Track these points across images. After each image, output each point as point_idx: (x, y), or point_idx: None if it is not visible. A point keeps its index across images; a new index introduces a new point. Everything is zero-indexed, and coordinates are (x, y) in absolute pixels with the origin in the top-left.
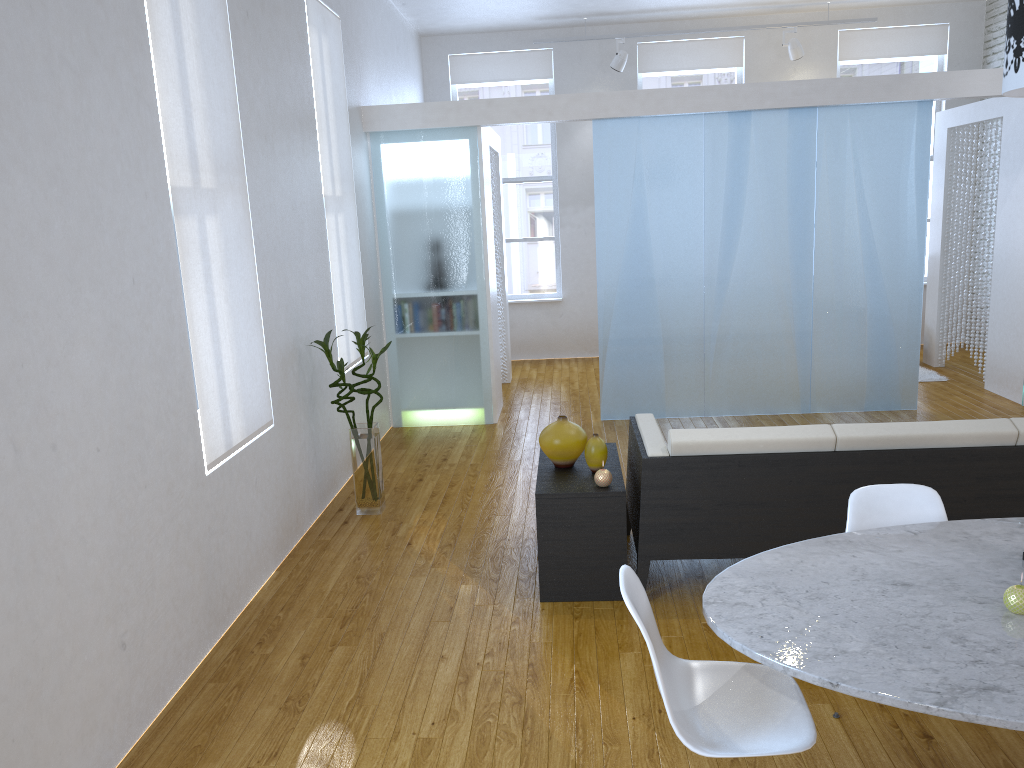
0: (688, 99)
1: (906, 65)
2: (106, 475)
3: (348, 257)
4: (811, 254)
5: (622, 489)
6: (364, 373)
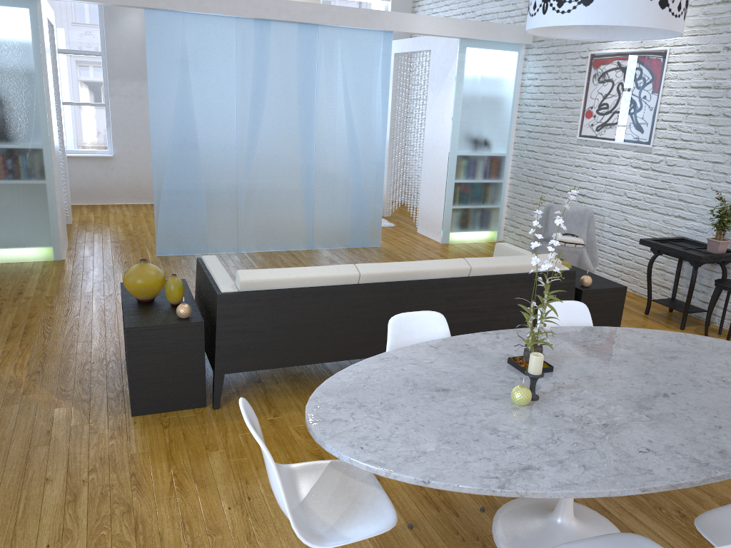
0: (224, 3)
1: (365, 5)
2: None
3: None
4: (313, 134)
5: (201, 319)
6: None
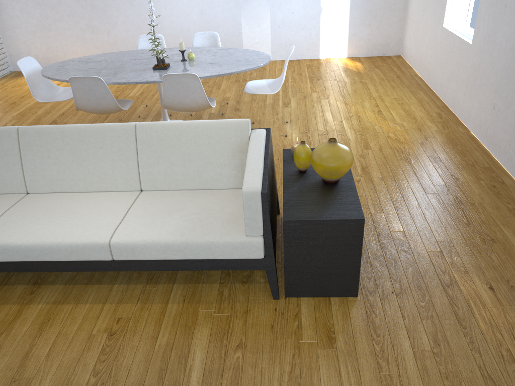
0: None
1: None
2: (514, 35)
3: None
4: None
5: (284, 150)
6: None
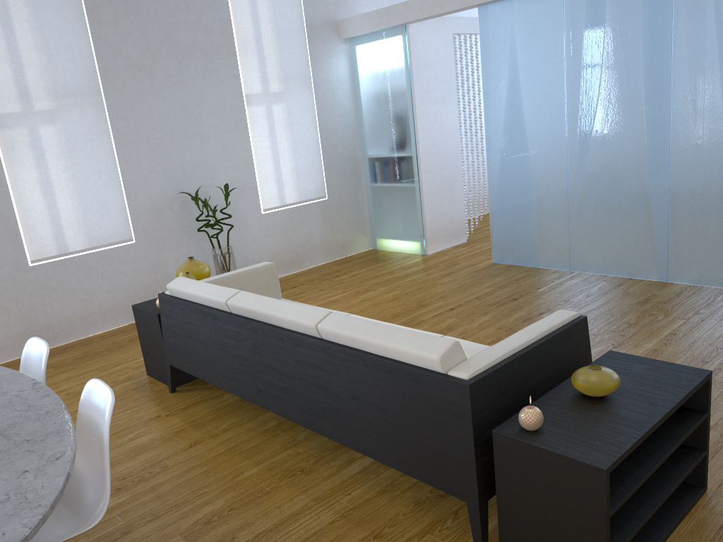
0: None
1: None
2: None
3: (291, 132)
4: (667, 118)
5: (160, 312)
6: (315, 211)
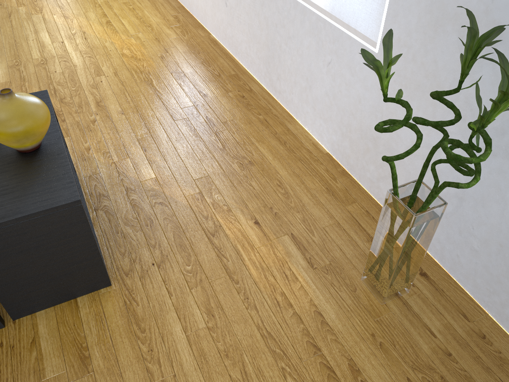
0: None
1: None
2: None
3: None
4: None
5: None
6: None
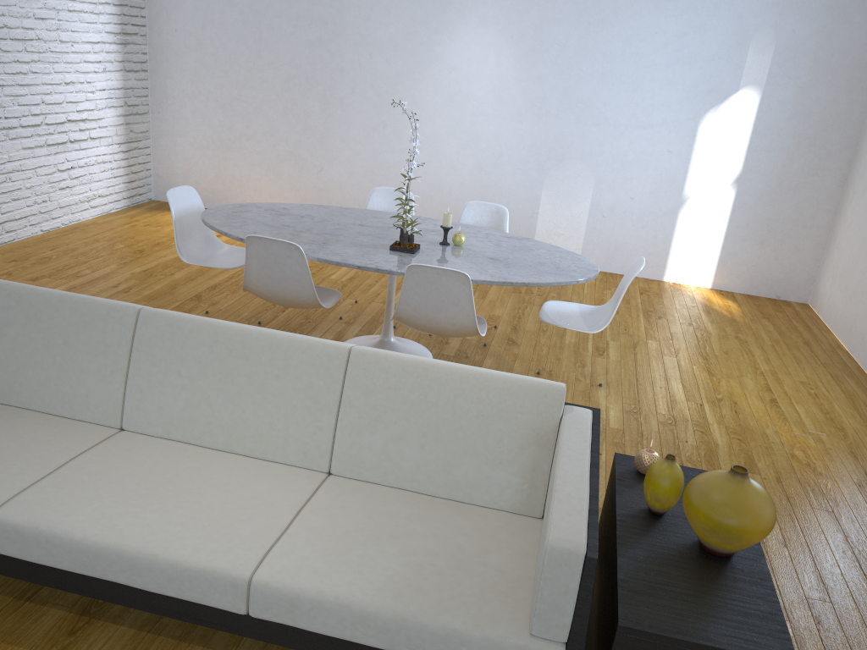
0: None
1: None
2: None
3: None
4: None
5: (618, 456)
6: None
